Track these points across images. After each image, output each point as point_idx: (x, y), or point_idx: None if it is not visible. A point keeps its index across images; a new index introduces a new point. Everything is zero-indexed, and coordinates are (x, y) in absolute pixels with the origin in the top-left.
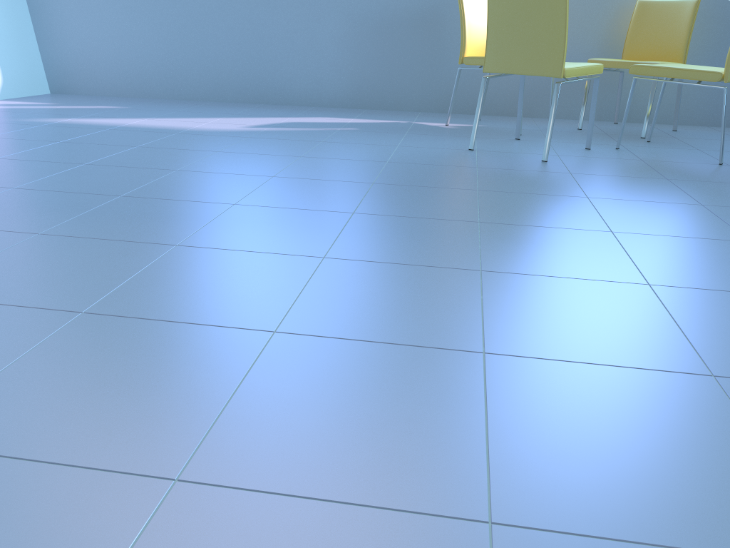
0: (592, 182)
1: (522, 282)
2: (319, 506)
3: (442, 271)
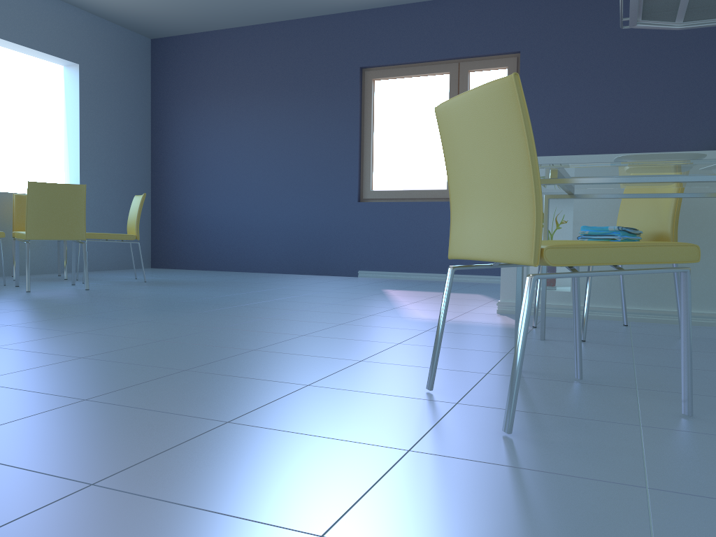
0: (143, 291)
1: (254, 305)
2: (359, 319)
3: (232, 307)
